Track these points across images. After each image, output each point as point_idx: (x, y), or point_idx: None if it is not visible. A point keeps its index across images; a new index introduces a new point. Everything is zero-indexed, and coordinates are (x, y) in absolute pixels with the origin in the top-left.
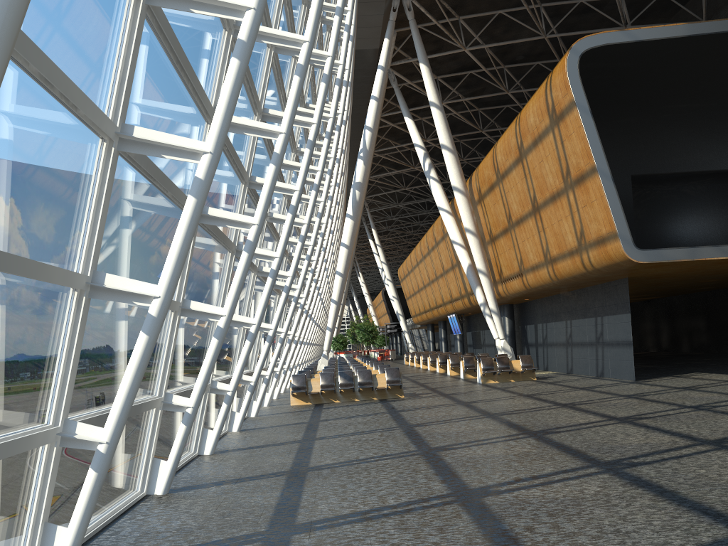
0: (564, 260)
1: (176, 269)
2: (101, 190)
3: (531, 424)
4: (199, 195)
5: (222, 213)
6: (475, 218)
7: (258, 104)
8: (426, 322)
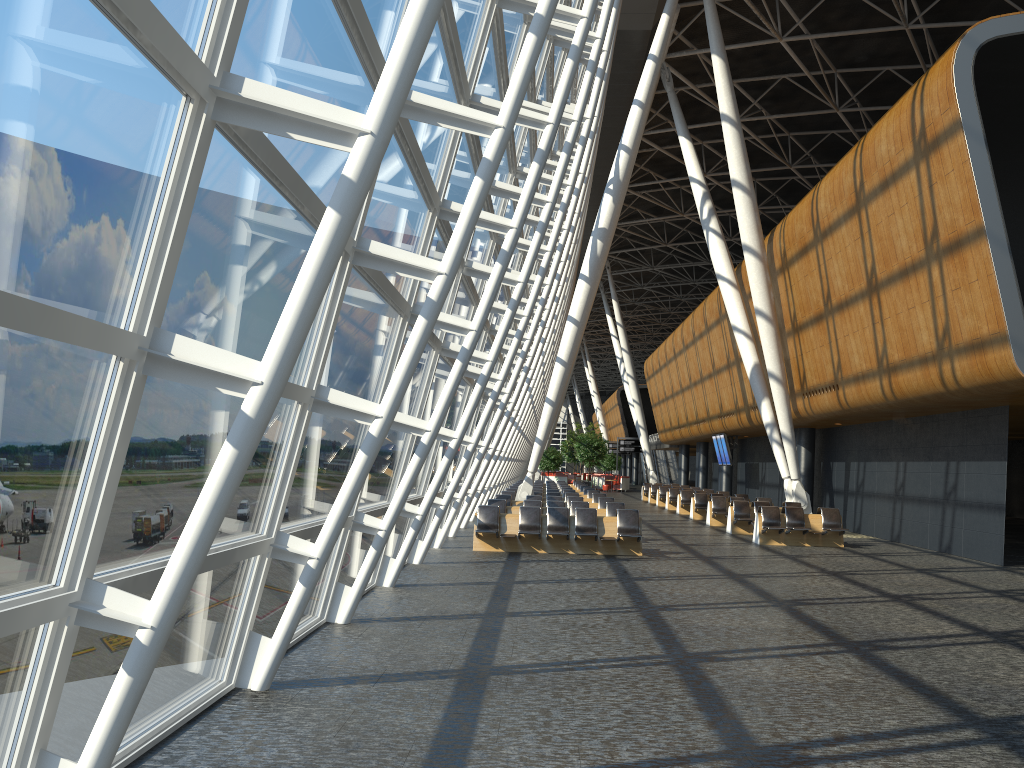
0: (911, 370)
1: (295, 337)
2: (178, 189)
3: (847, 627)
4: (345, 208)
5: (392, 252)
6: (772, 295)
7: (465, 87)
8: (678, 442)
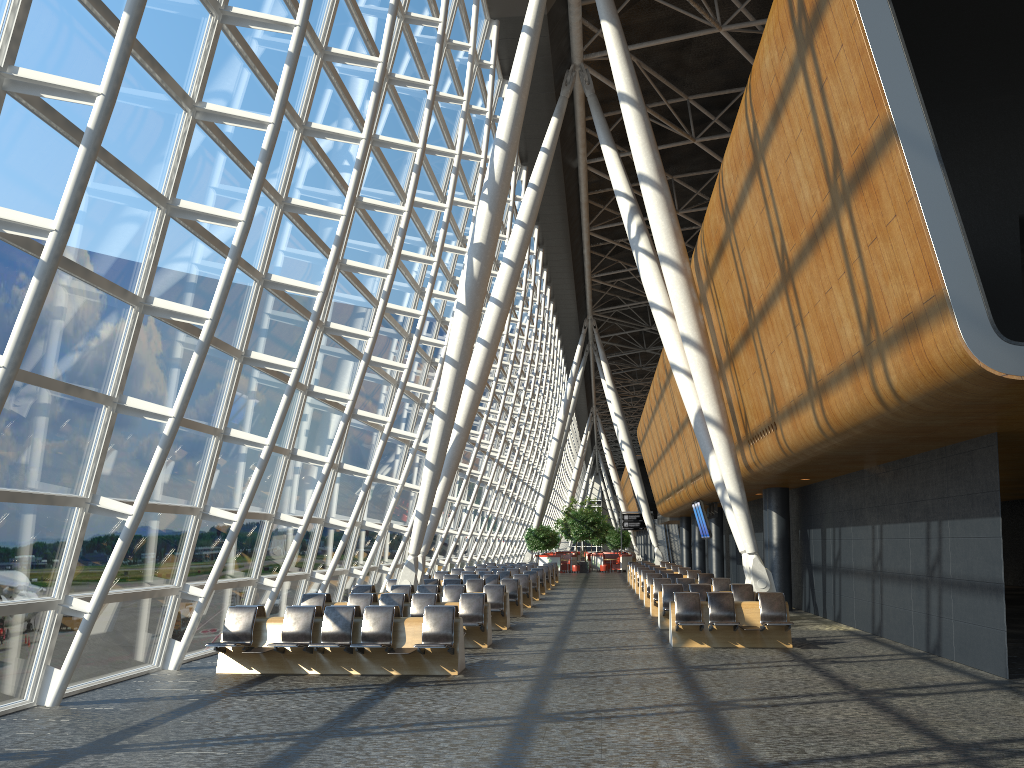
0: (841, 386)
1: None
2: None
3: None
4: None
5: None
6: (701, 317)
7: None
8: (672, 513)
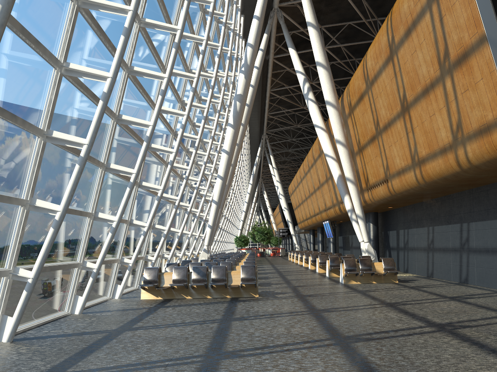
0: (435, 160)
1: None
2: None
3: None
4: None
5: None
6: (345, 131)
7: None
8: (307, 227)
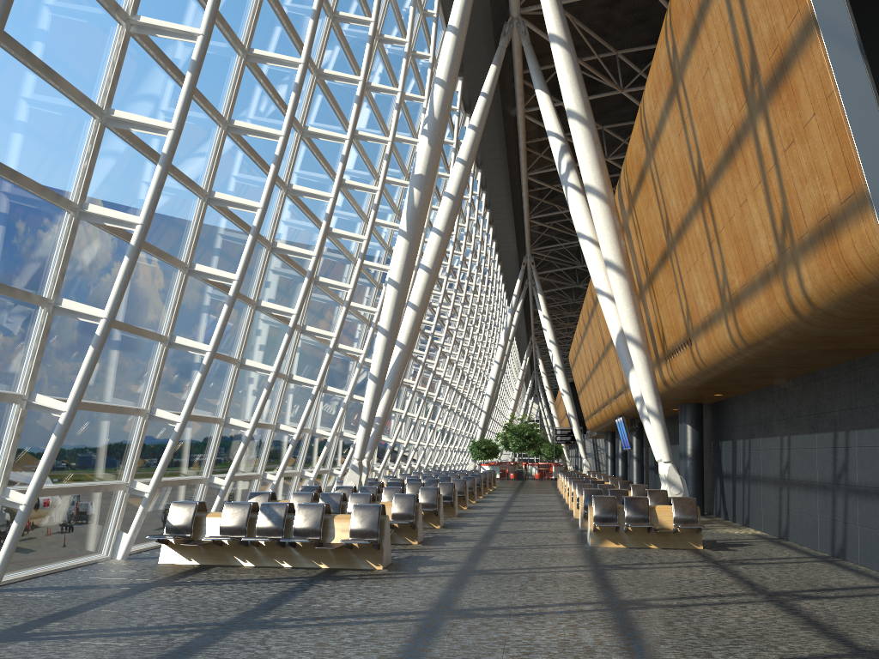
0: (754, 297)
1: None
2: None
3: None
4: None
5: None
6: (623, 243)
7: None
8: (599, 428)
